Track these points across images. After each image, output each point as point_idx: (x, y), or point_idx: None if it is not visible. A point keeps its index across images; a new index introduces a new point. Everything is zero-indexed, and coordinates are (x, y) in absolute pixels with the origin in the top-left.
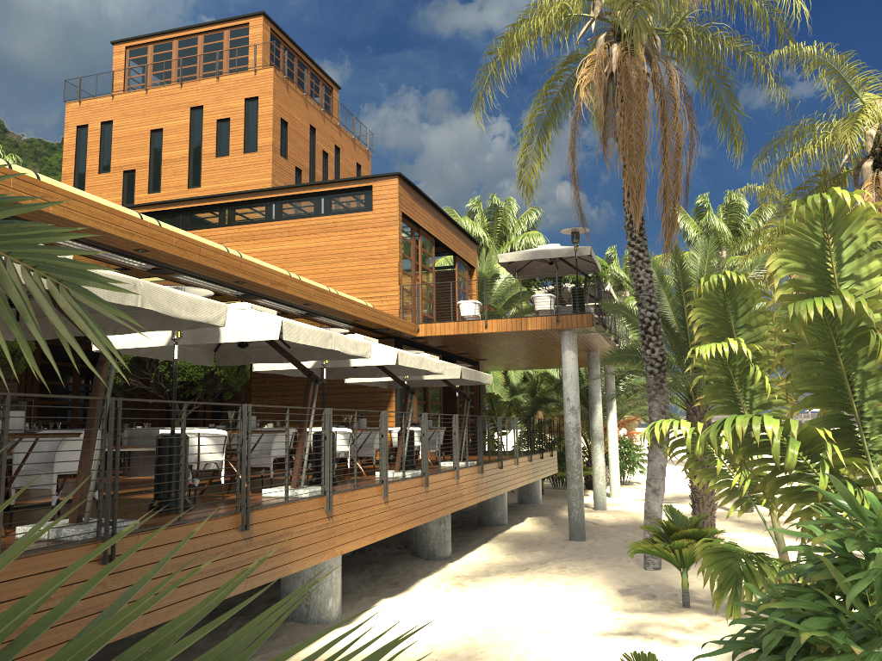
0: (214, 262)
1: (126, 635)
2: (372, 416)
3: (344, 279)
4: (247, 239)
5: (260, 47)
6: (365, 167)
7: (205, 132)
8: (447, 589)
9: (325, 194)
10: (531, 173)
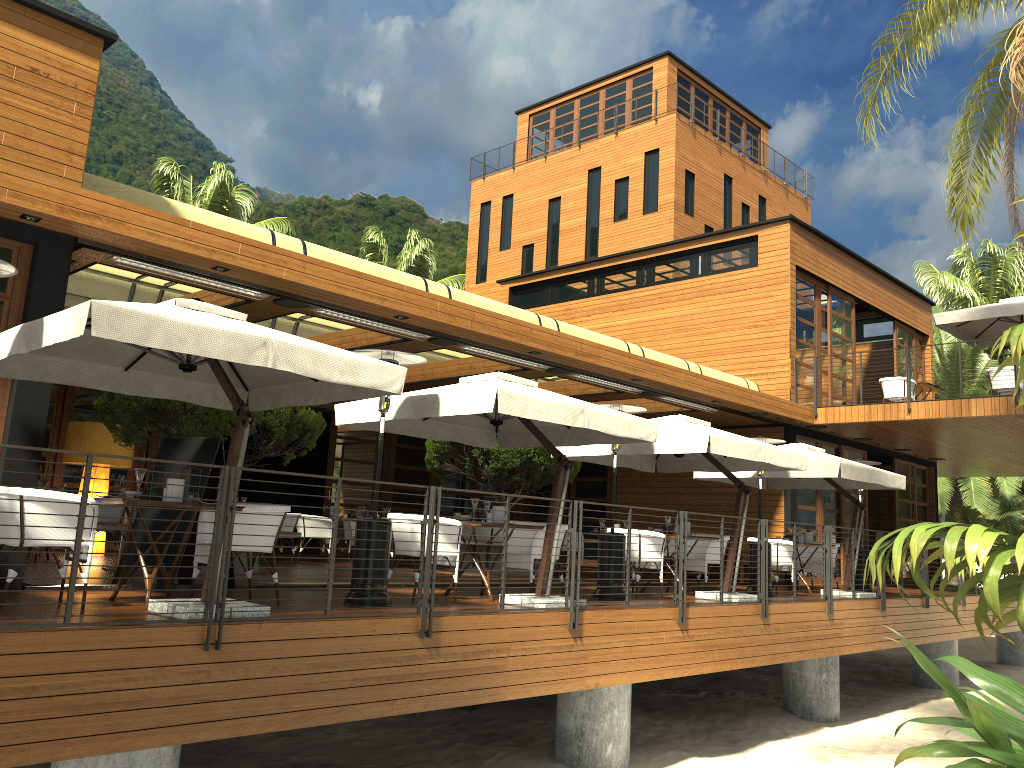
0: (493, 329)
1: (236, 735)
2: (755, 525)
3: (723, 352)
4: (615, 310)
5: (664, 92)
6: (802, 219)
7: (602, 196)
8: (797, 761)
9: (702, 251)
10: (970, 198)
